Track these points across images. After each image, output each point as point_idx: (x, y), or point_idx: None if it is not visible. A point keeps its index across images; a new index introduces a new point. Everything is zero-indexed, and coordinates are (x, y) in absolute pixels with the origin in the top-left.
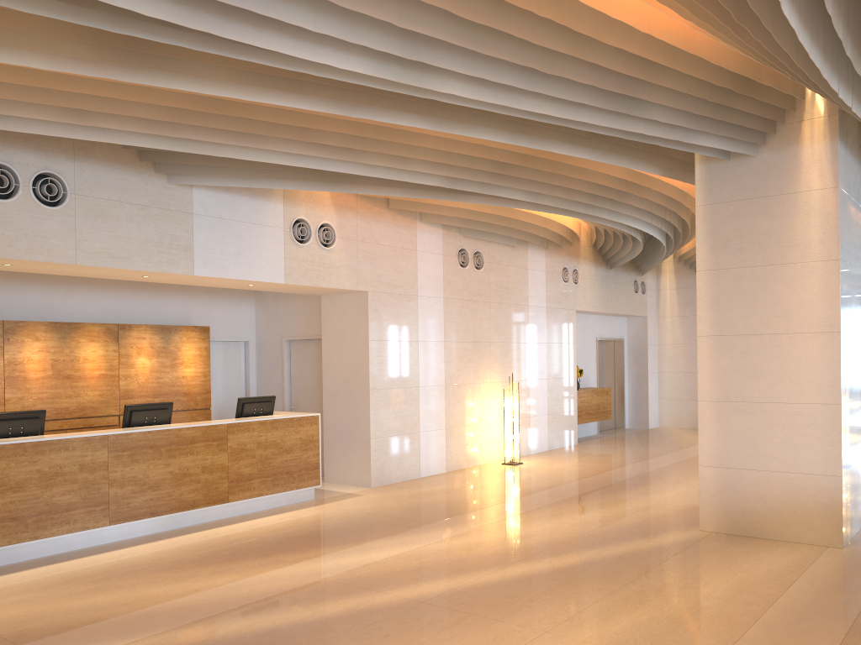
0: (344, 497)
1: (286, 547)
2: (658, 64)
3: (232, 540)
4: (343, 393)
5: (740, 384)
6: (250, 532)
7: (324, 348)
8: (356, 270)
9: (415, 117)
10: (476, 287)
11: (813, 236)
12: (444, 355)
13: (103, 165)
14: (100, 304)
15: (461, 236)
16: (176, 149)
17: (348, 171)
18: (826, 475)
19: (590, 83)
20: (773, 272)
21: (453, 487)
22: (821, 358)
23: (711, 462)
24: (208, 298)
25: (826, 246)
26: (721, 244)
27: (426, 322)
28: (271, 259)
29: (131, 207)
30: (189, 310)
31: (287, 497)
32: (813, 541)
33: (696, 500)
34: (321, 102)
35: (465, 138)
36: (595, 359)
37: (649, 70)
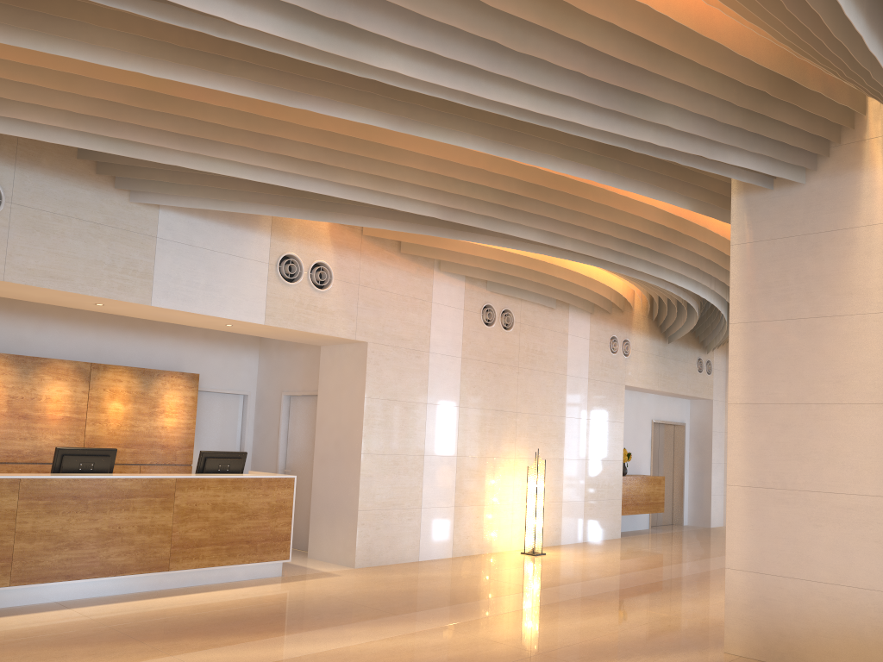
0: (316, 576)
1: (202, 629)
2: (667, 53)
3: (147, 616)
4: (334, 456)
5: (779, 466)
6: (175, 608)
7: (319, 404)
8: (355, 318)
9: (371, 113)
10: (502, 349)
11: (875, 281)
12: (458, 422)
13: (50, 174)
14: (78, 341)
15: (487, 291)
16: (114, 152)
17: (321, 192)
18: None
19: (575, 69)
20: (824, 326)
21: (449, 575)
22: None
23: (741, 564)
24: (205, 344)
25: None
26: (759, 291)
27: (438, 383)
28: (249, 296)
29: (80, 224)
30: (181, 355)
31: (247, 571)
32: None
33: None
34: (249, 86)
35: (459, 160)
36: (649, 443)
37: (654, 58)
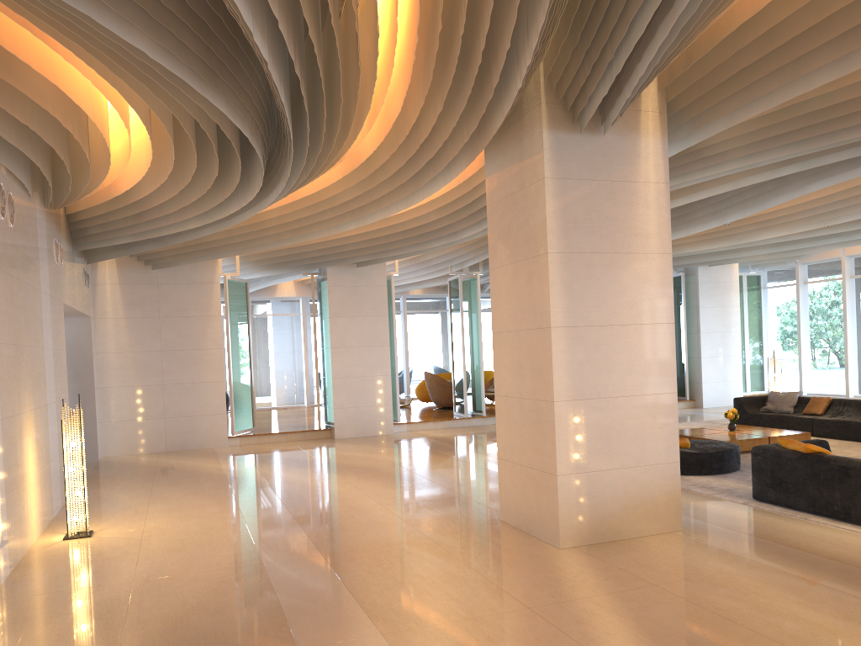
0: None
1: None
2: None
3: None
4: None
5: (594, 379)
6: None
7: None
8: None
9: None
10: (12, 253)
11: (651, 228)
12: None
13: None
14: None
15: None
16: None
17: None
18: (668, 463)
19: None
20: (620, 261)
21: (117, 590)
22: (661, 348)
23: (570, 469)
24: None
25: (661, 239)
26: (571, 225)
27: None
28: None
29: None
30: None
31: None
32: (660, 530)
33: (445, 522)
34: None
35: None
36: None
37: None
